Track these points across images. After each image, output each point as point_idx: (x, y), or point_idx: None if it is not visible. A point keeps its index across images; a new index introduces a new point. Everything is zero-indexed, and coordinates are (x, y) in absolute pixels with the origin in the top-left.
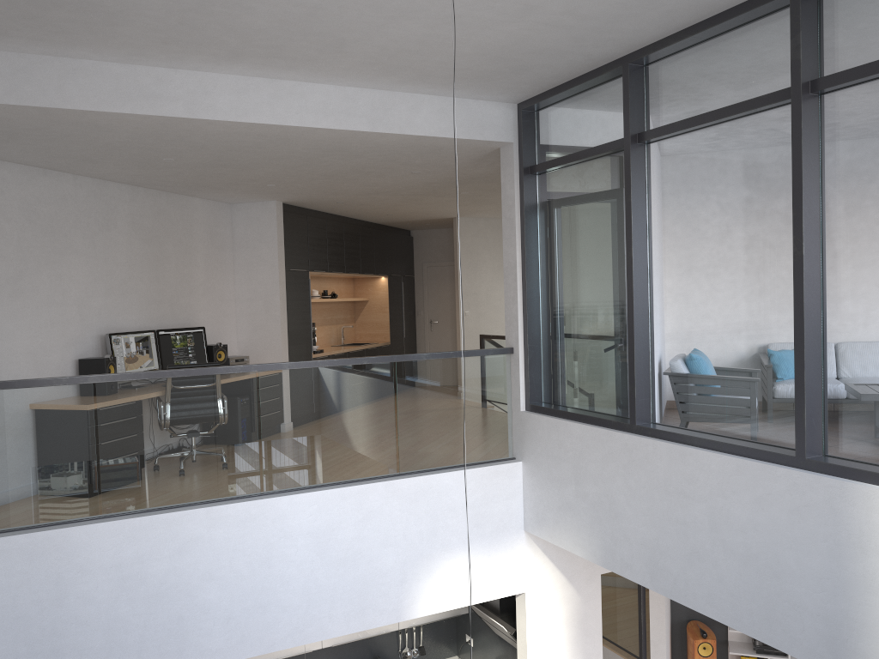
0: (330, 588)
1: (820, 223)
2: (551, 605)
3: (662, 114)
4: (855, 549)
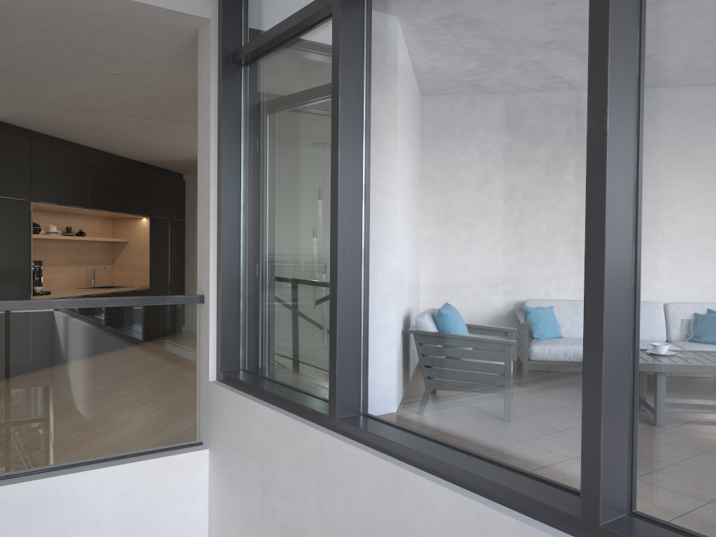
0: None
1: (636, 78)
2: None
3: None
4: None
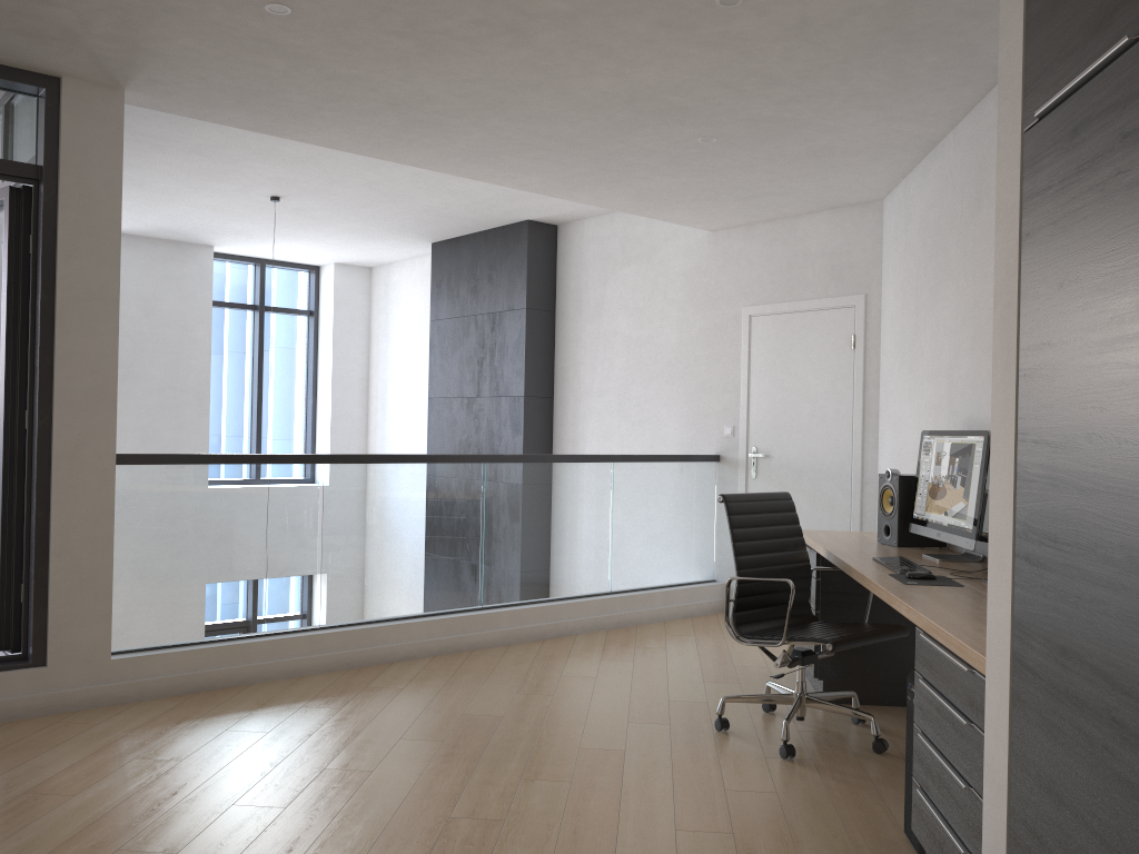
0: None
1: None
2: None
3: None
4: None
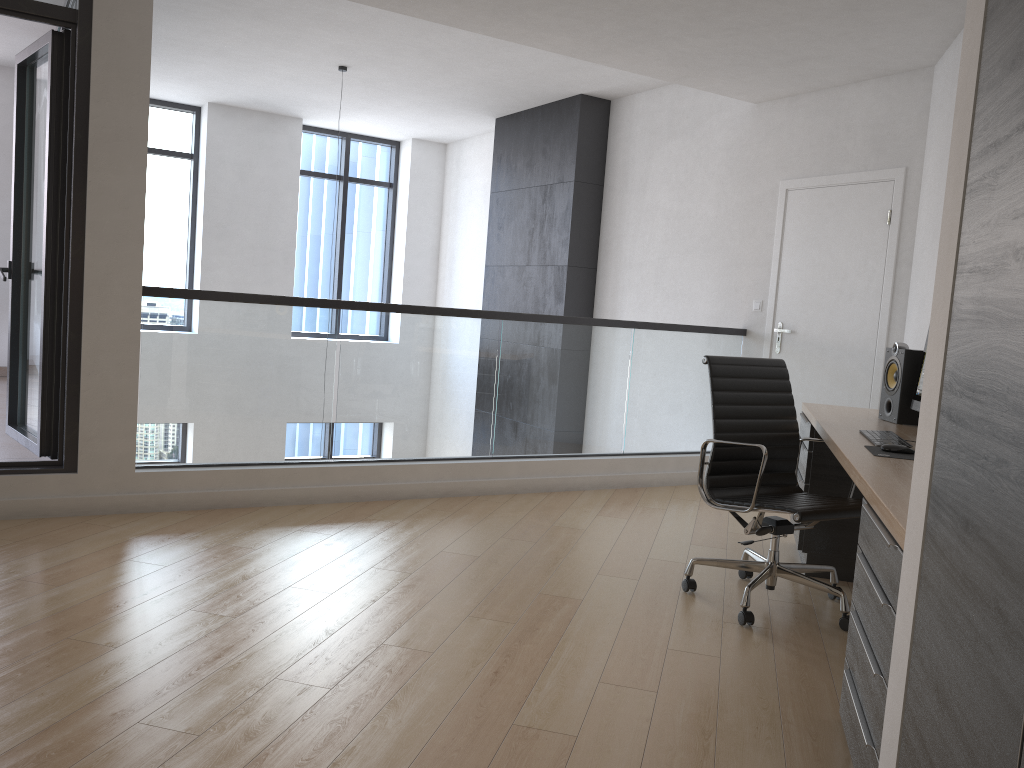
0: None
1: None
2: None
3: None
4: None
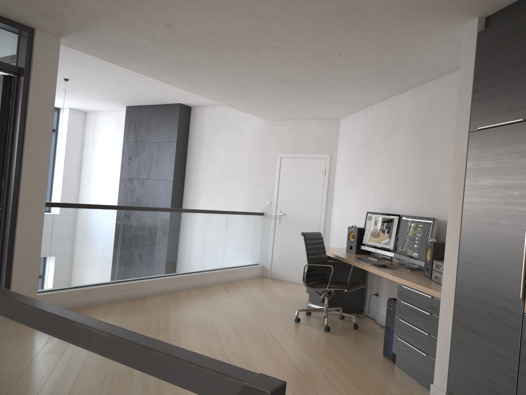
0: None
1: None
2: None
3: None
4: None
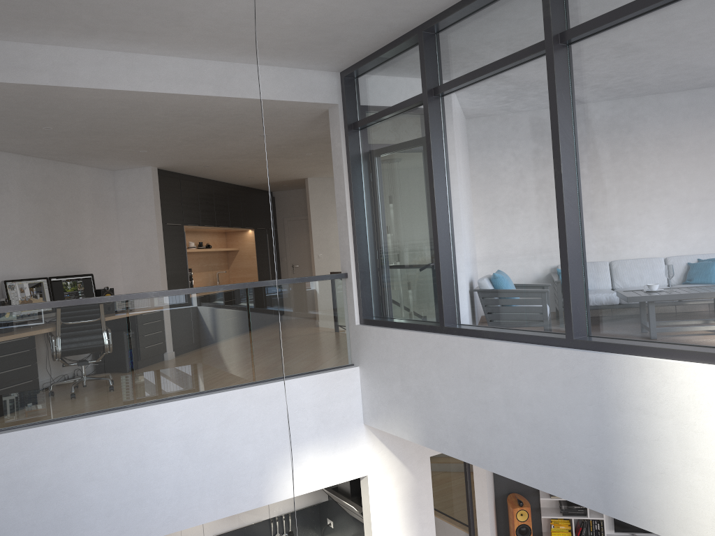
0: (199, 481)
1: (574, 148)
2: (390, 484)
3: (451, 71)
4: (614, 408)
